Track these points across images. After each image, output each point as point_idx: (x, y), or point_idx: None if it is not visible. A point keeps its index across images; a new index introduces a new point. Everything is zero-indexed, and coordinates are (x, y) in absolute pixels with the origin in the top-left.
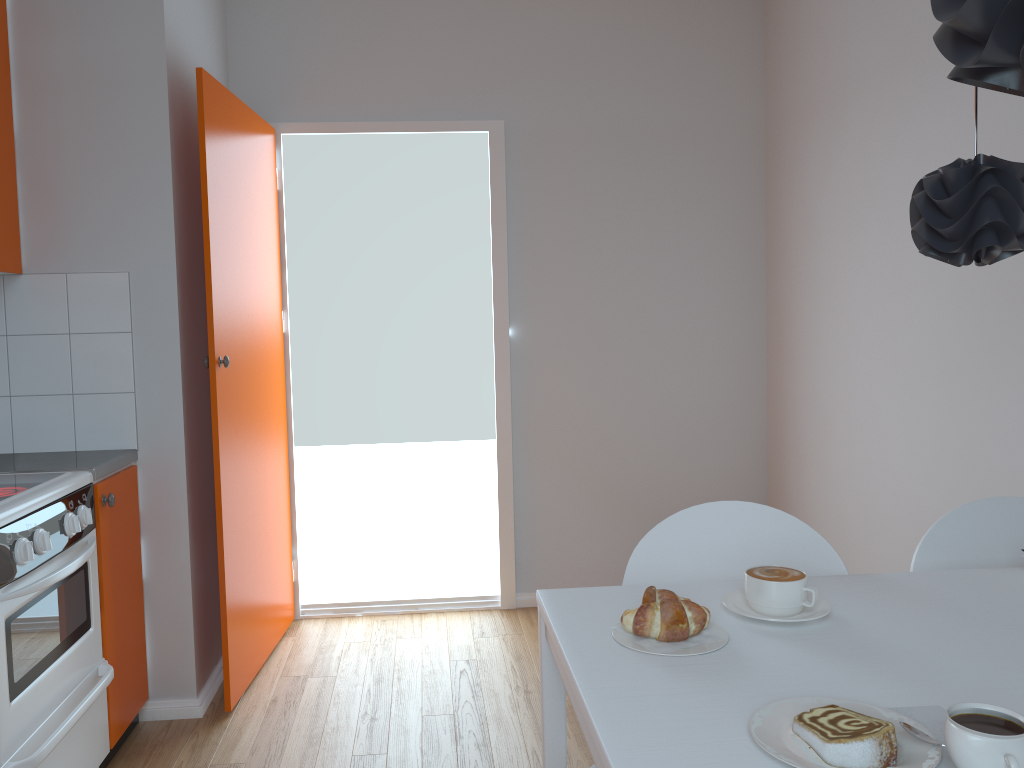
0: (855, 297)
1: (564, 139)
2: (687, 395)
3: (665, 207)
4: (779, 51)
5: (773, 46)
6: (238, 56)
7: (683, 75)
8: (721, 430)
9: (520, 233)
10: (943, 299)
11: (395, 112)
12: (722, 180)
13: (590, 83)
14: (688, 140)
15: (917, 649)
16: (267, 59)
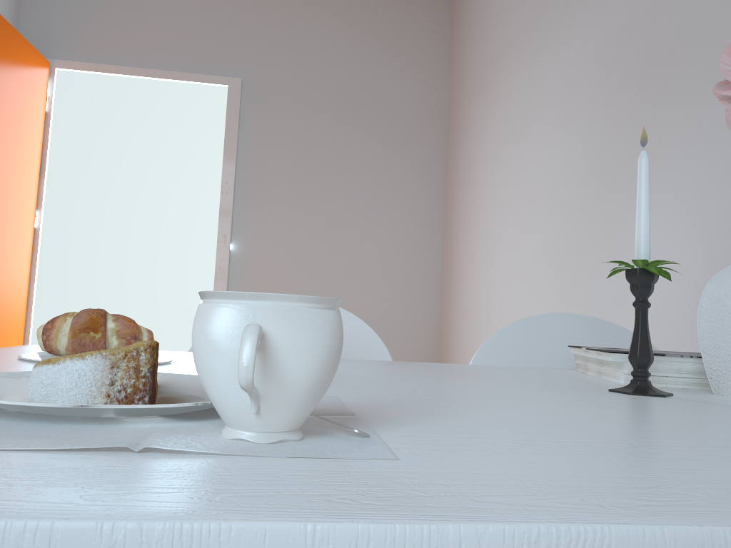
0: (498, 220)
1: (289, 99)
2: (375, 312)
3: (366, 160)
4: (459, 48)
5: (456, 46)
6: (29, 5)
7: (387, 62)
8: (401, 344)
9: (247, 168)
10: (556, 202)
11: (154, 63)
12: (413, 144)
13: (313, 59)
14: (388, 111)
15: (383, 379)
16: (53, 11)
